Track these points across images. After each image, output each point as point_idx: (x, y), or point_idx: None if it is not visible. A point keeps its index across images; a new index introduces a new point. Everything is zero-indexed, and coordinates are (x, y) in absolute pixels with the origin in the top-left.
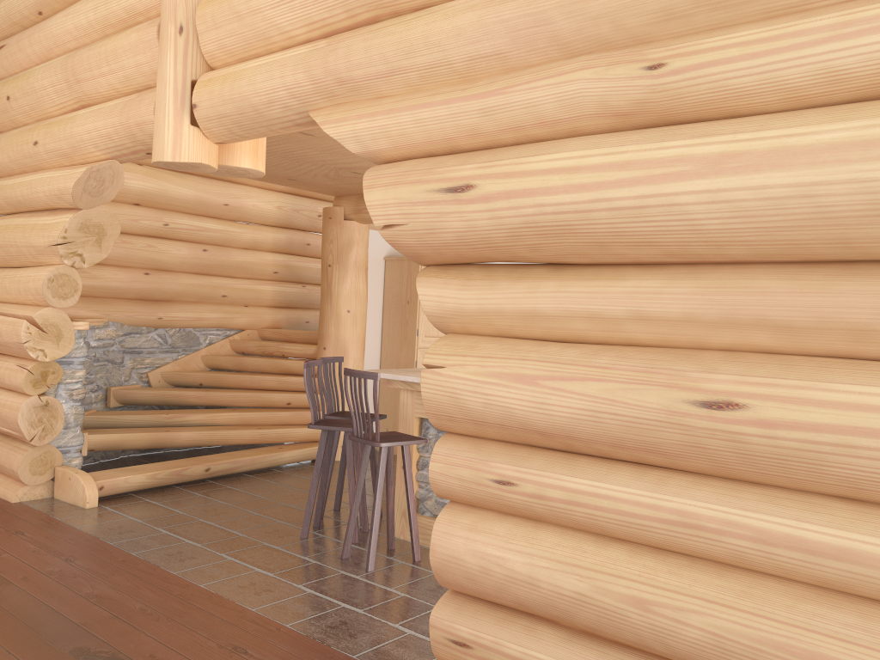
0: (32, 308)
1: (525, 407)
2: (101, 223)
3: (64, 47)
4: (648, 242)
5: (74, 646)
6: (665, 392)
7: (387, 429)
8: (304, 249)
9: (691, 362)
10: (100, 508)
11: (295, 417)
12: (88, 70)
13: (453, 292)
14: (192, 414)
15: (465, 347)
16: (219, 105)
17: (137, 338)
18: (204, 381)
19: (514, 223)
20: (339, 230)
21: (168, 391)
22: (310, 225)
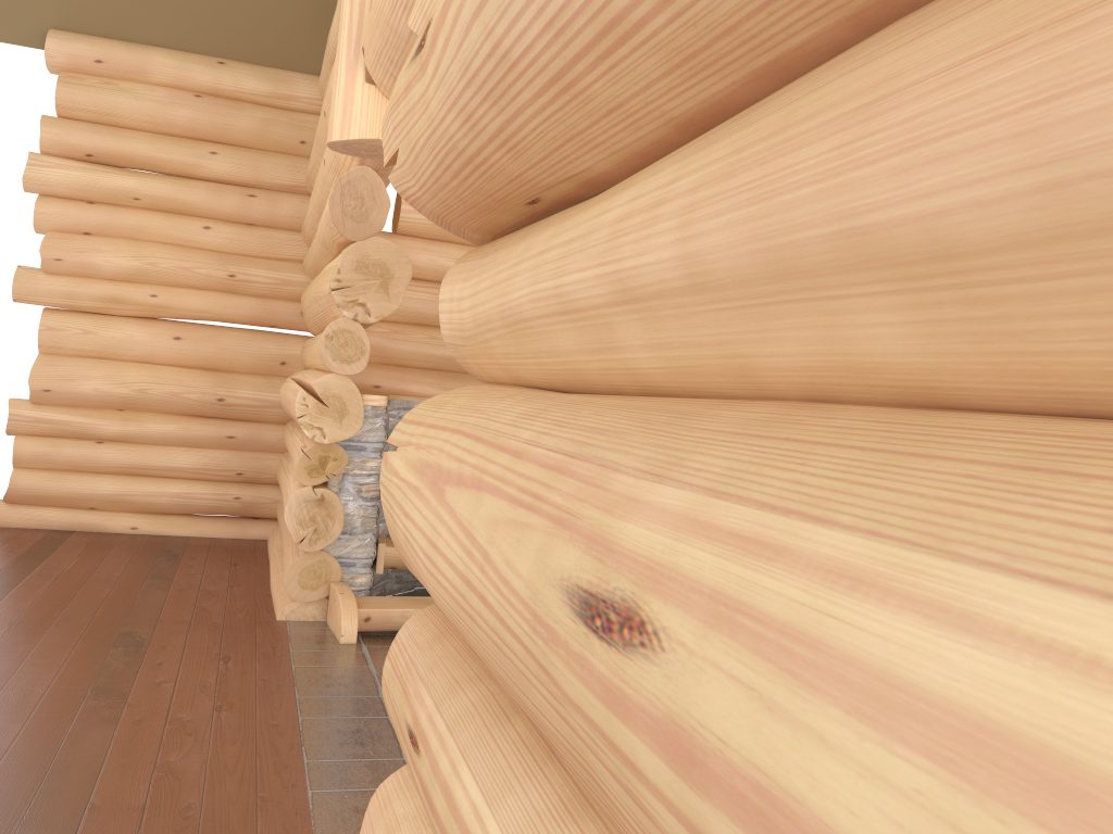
0: (321, 374)
1: (422, 554)
2: (384, 260)
3: None
4: (611, 29)
5: None
6: (549, 542)
7: None
8: None
9: (654, 437)
10: (356, 646)
11: None
12: None
13: (459, 287)
14: None
15: (436, 406)
16: (372, 37)
17: None
18: None
19: (455, 82)
20: None
21: None
22: None
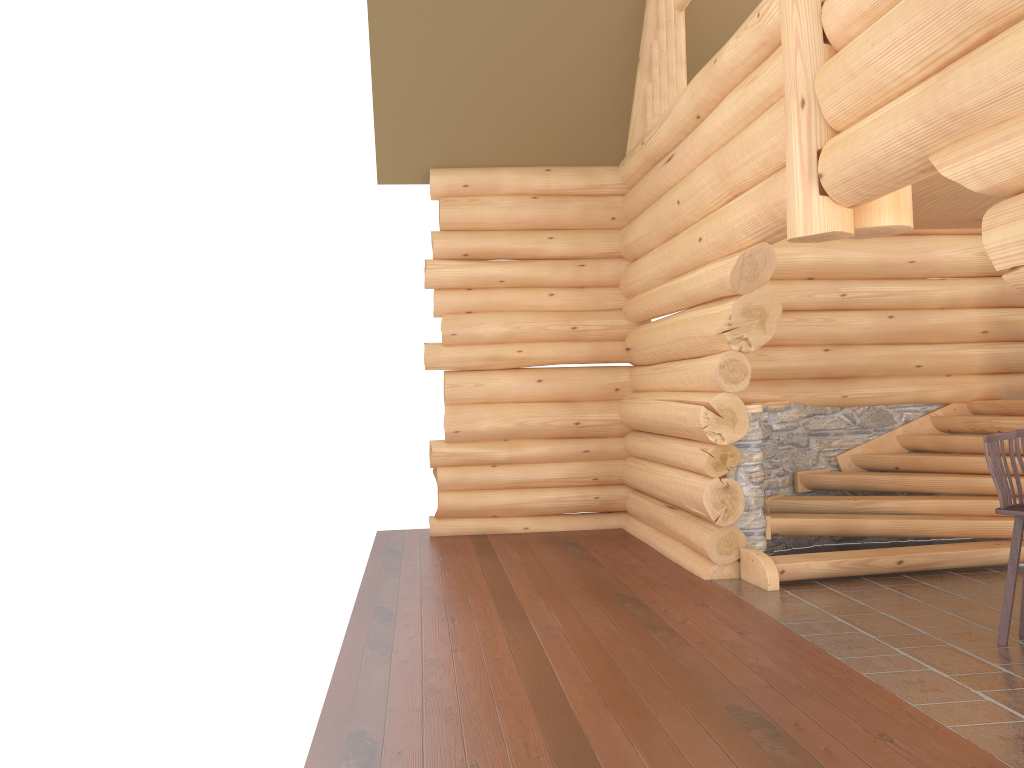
0: (709, 394)
1: None
2: (762, 305)
3: (716, 144)
4: None
5: (728, 703)
6: None
7: None
8: (1023, 299)
9: None
10: (781, 591)
11: None
12: (733, 162)
13: None
14: (883, 501)
15: None
16: (841, 169)
17: (822, 419)
18: (900, 465)
19: None
20: None
21: (857, 475)
22: None
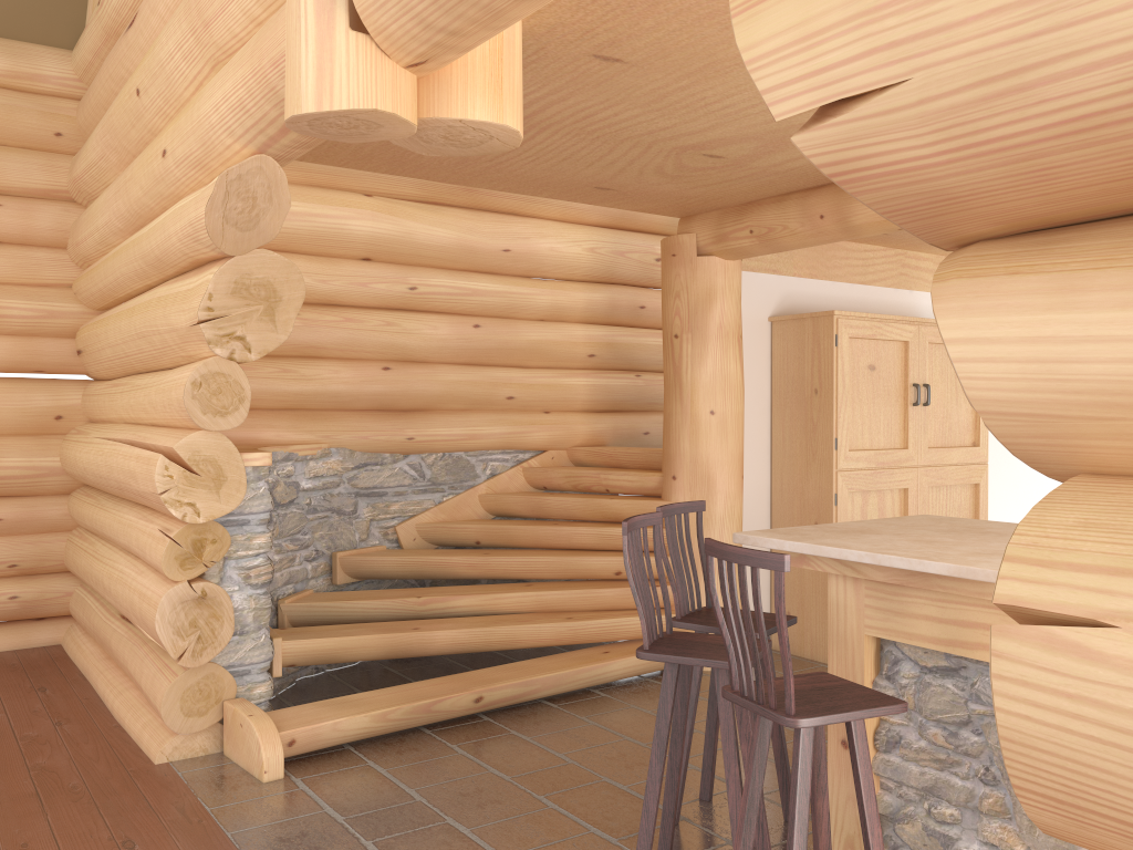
0: (178, 433)
1: None
2: (270, 279)
3: None
4: None
5: None
6: None
7: (788, 612)
8: (636, 316)
9: None
10: (287, 781)
11: (628, 596)
12: None
13: (1105, 318)
14: (458, 596)
15: None
16: None
17: (377, 471)
18: (483, 538)
19: None
20: (689, 275)
21: (424, 557)
22: (644, 276)
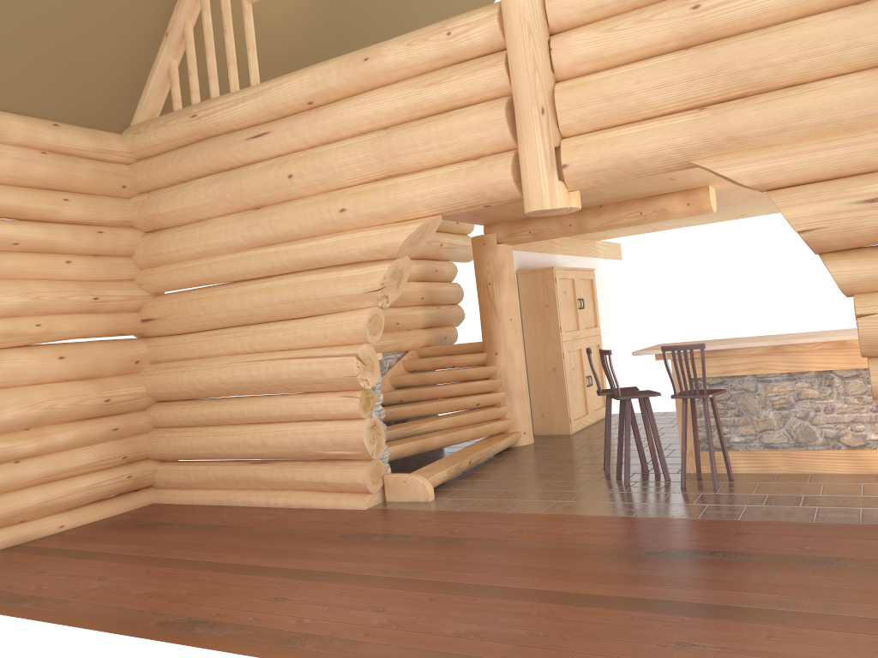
0: (345, 347)
1: None
2: (402, 268)
3: (354, 130)
4: None
5: (641, 552)
6: None
7: (542, 414)
8: (434, 275)
9: None
10: (439, 499)
11: (488, 414)
12: (410, 147)
13: (863, 266)
14: (422, 423)
15: None
16: (595, 163)
17: None
18: (404, 398)
19: None
20: (493, 253)
21: (390, 409)
22: (435, 254)
